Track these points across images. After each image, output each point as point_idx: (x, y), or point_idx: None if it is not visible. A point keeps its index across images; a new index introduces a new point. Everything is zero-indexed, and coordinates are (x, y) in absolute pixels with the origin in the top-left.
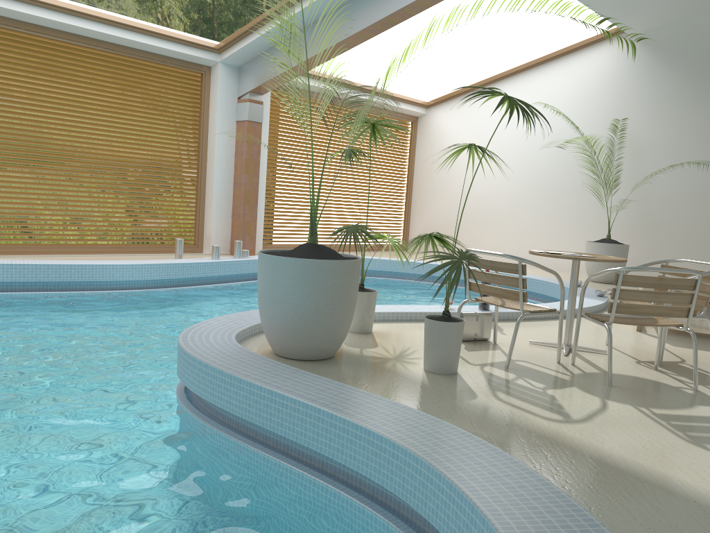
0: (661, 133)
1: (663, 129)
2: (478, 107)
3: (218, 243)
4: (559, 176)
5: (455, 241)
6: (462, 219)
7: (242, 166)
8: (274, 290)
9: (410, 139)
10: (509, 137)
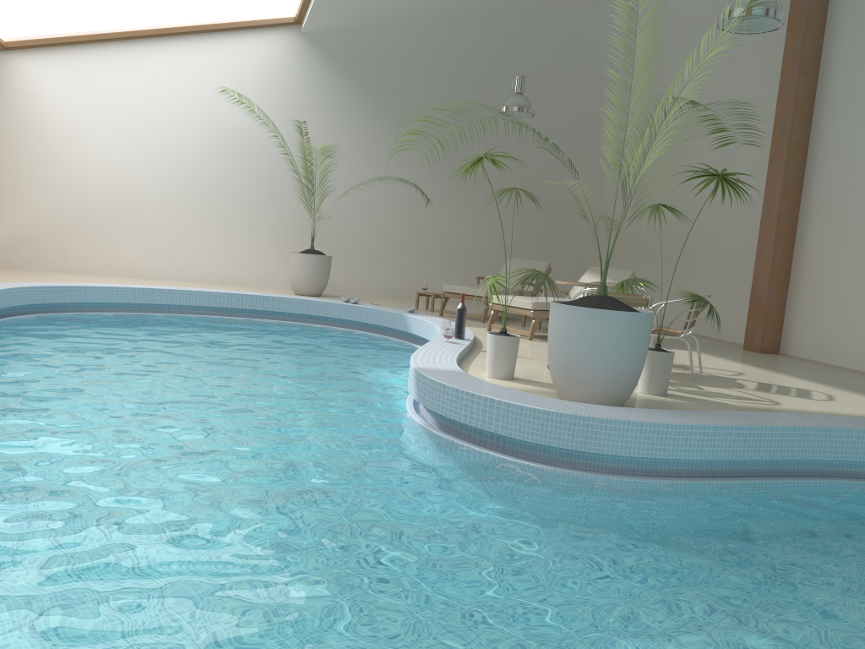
0: (333, 141)
1: (335, 137)
2: (98, 68)
3: None
4: (223, 175)
5: (670, 286)
6: (81, 221)
7: None
8: (630, 345)
9: None
10: (152, 118)
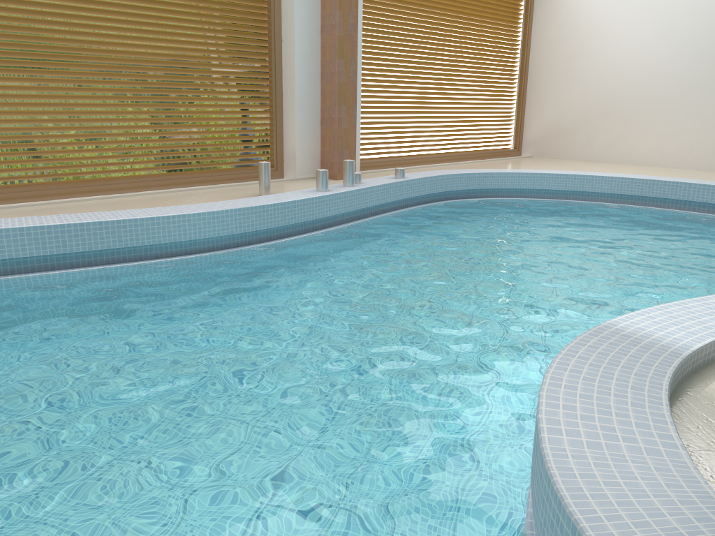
0: None
1: None
2: None
3: (305, 163)
4: None
5: None
6: (604, 110)
7: (334, 47)
8: None
9: (525, 4)
10: None
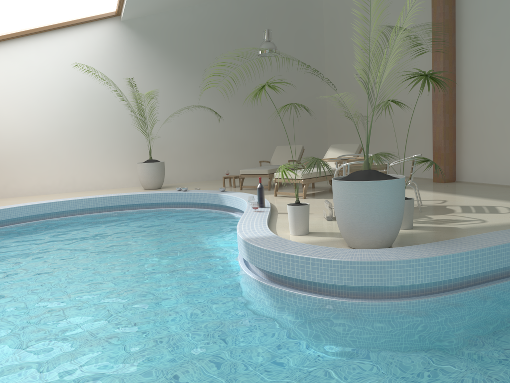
0: (153, 88)
1: (154, 85)
2: None
3: None
4: (85, 119)
5: (404, 154)
6: None
7: None
8: (395, 202)
9: None
10: (31, 89)
